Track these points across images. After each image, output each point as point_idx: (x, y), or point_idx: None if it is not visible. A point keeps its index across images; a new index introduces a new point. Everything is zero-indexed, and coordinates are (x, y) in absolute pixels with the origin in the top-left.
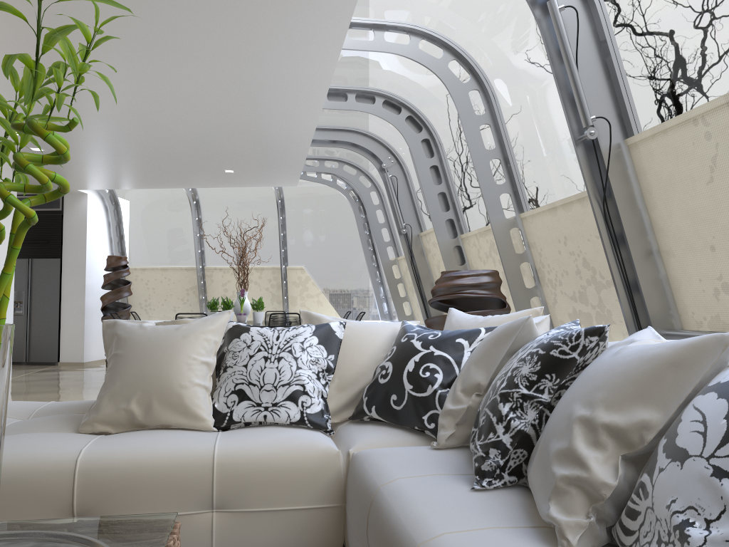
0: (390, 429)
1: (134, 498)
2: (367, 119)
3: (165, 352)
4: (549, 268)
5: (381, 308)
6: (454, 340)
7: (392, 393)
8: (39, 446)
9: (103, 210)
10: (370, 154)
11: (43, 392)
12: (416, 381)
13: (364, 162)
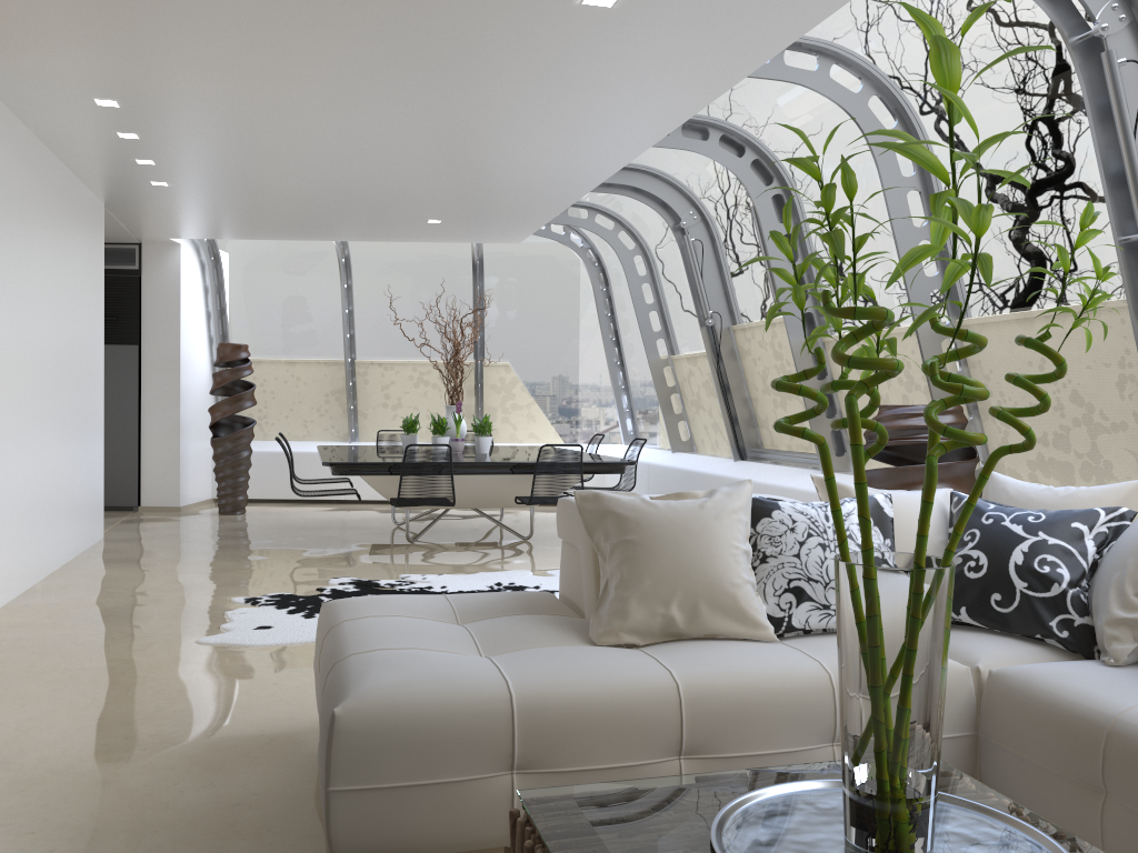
0: (994, 636)
1: (750, 731)
2: (672, 156)
3: (702, 540)
4: (1003, 397)
5: (625, 427)
6: (1068, 524)
7: (993, 591)
8: (611, 668)
9: (199, 269)
10: (662, 205)
11: (188, 559)
12: (1032, 577)
13: (633, 212)
